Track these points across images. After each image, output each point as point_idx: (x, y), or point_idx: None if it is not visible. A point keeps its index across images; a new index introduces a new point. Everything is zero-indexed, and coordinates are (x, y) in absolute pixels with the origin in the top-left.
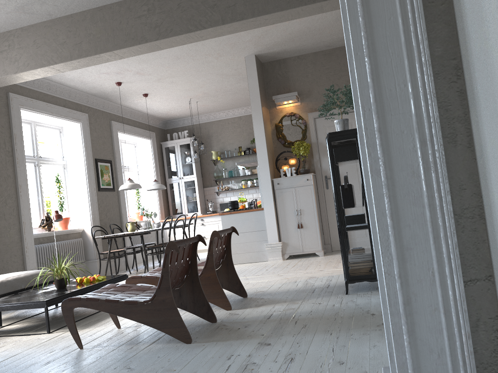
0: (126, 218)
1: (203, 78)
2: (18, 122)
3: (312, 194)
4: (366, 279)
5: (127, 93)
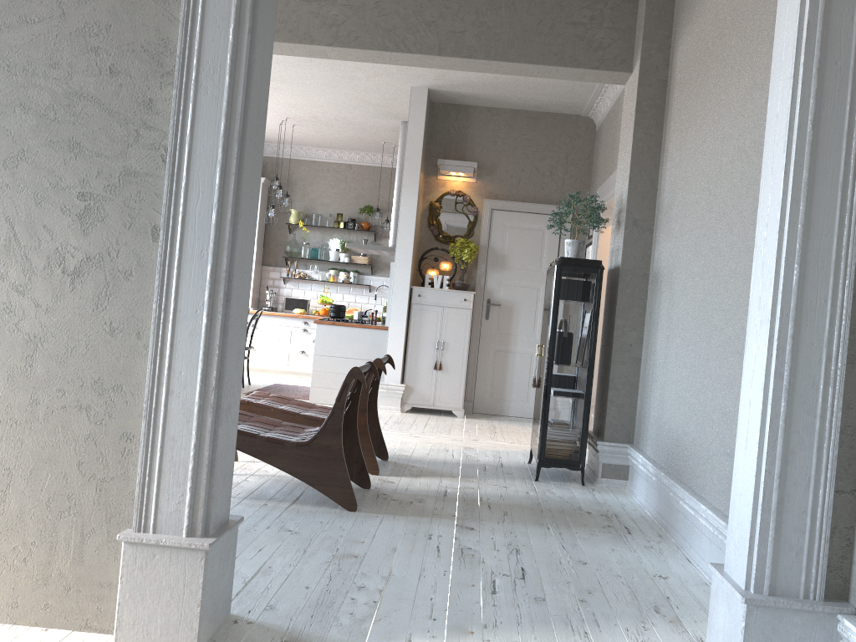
0: None
1: (328, 96)
2: None
3: (467, 324)
4: (566, 465)
5: None
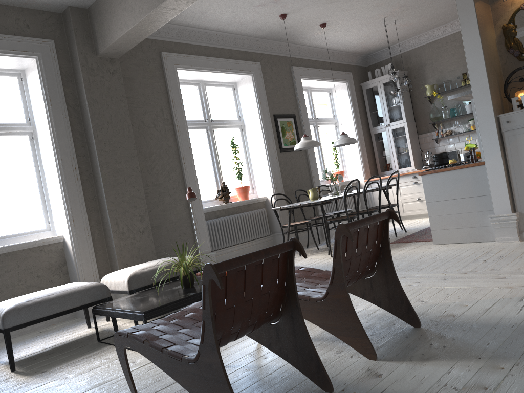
0: (318, 181)
1: None
2: (175, 85)
3: None
4: None
5: (299, 27)
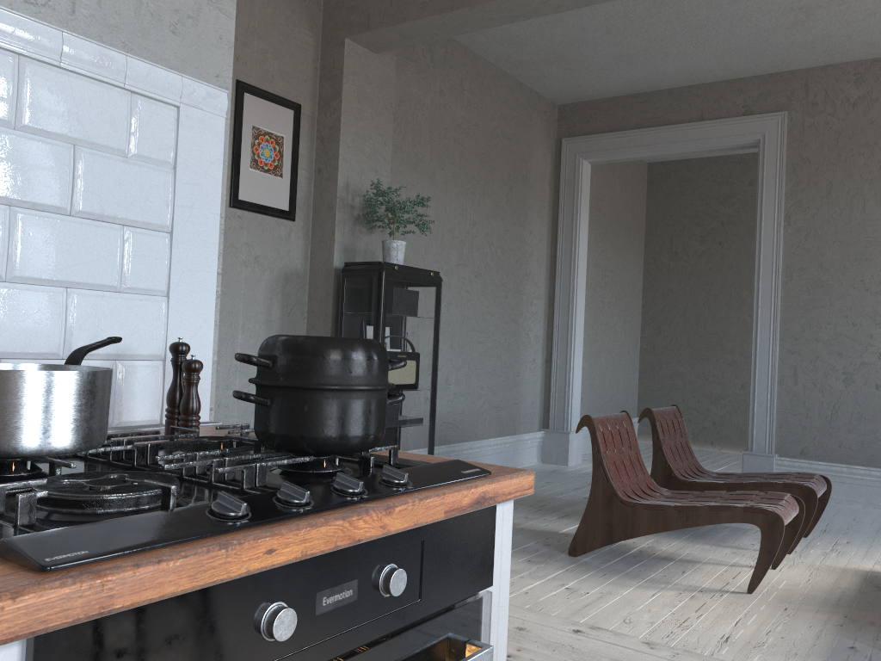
0: None
1: None
2: None
3: None
4: None
5: None
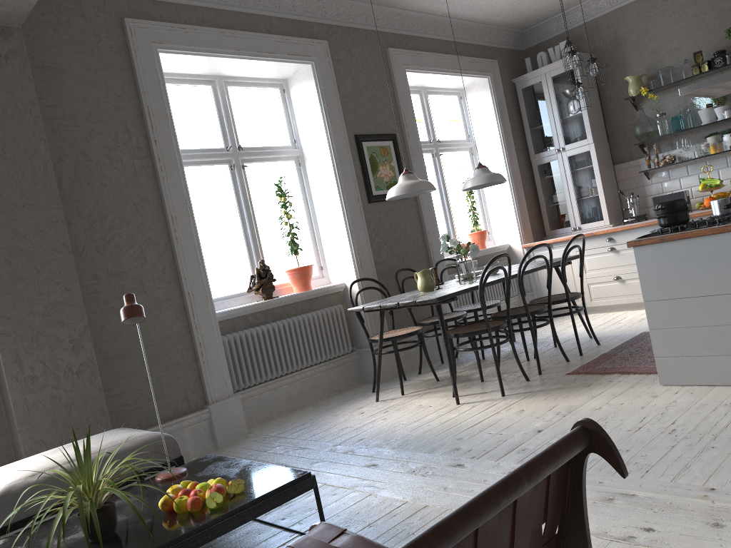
0: (439, 252)
1: None
2: (155, 81)
3: None
4: None
5: None
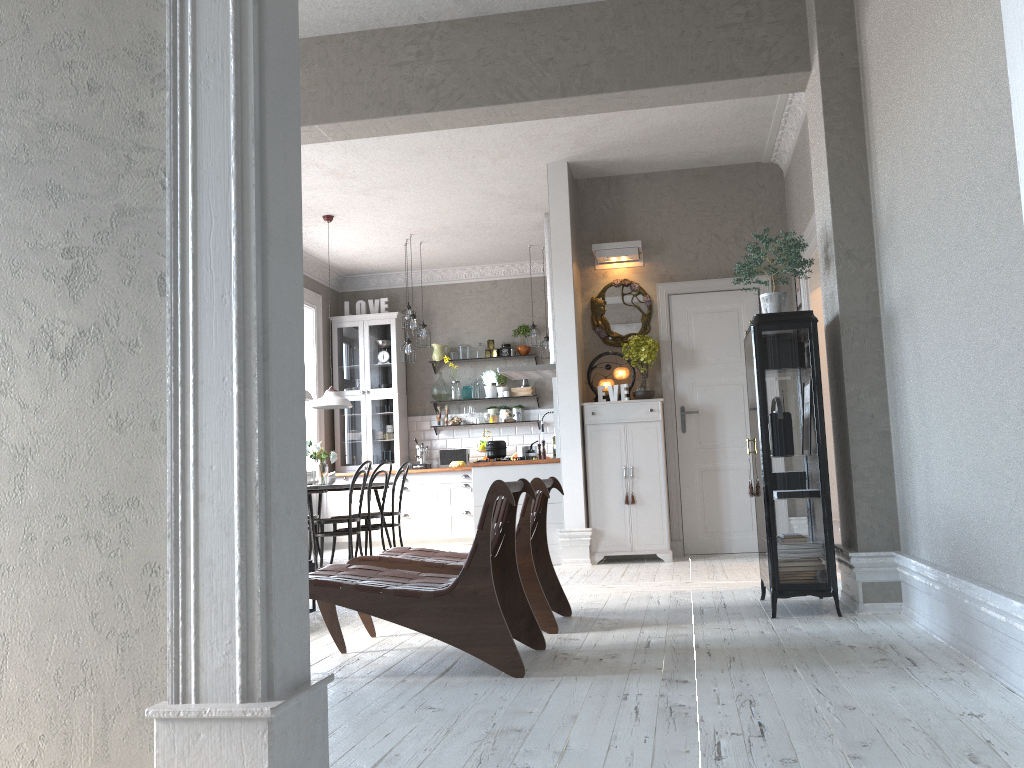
0: None
1: (452, 196)
2: None
3: (659, 440)
4: (811, 591)
5: None
